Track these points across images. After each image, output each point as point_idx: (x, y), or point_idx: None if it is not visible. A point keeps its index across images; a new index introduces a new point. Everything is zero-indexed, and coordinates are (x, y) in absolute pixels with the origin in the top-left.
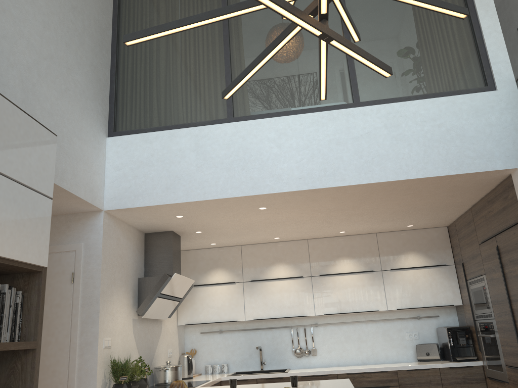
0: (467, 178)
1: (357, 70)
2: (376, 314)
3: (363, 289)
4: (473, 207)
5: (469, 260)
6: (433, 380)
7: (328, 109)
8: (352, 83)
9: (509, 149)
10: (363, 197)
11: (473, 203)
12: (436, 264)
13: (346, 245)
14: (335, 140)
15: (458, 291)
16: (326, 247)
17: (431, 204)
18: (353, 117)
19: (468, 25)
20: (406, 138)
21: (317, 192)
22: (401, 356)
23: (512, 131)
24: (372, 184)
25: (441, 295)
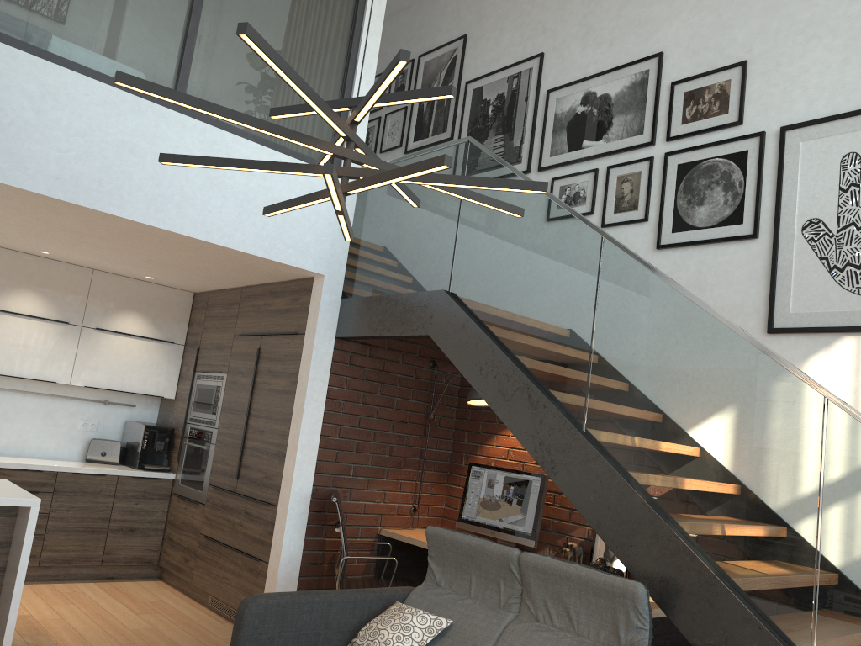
0: (270, 264)
1: (195, 56)
2: (44, 385)
3: (43, 346)
4: (247, 288)
5: (210, 349)
6: (105, 490)
7: (135, 92)
8: (183, 73)
9: (325, 250)
10: (129, 234)
11: (249, 284)
12: (161, 338)
13: (39, 272)
14: (131, 144)
15: (176, 380)
16: (2, 265)
17: (203, 269)
18: (168, 124)
19: (342, 78)
20: (225, 186)
21: (72, 208)
22: (61, 451)
23: (335, 231)
24: (159, 229)
25: (153, 380)
